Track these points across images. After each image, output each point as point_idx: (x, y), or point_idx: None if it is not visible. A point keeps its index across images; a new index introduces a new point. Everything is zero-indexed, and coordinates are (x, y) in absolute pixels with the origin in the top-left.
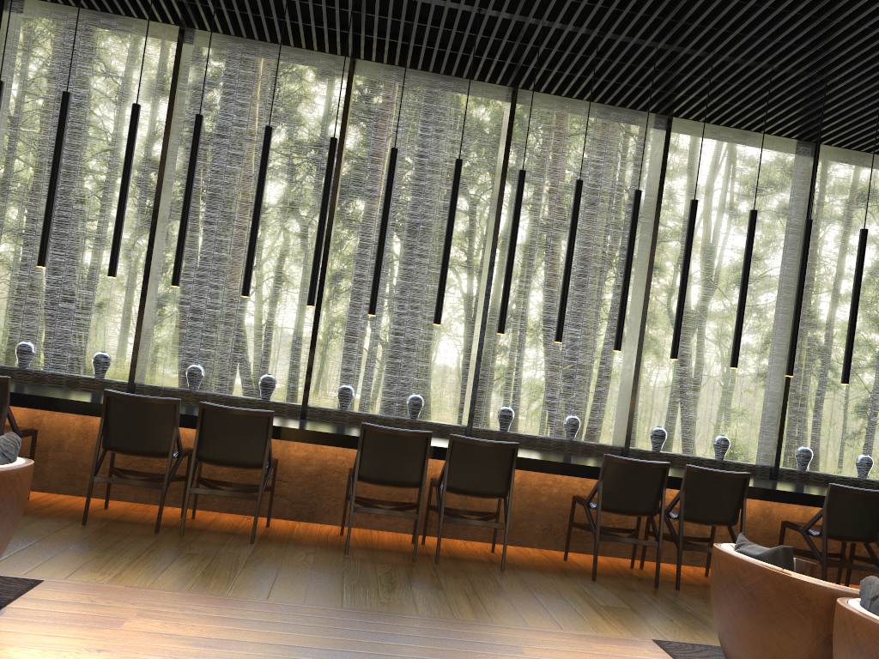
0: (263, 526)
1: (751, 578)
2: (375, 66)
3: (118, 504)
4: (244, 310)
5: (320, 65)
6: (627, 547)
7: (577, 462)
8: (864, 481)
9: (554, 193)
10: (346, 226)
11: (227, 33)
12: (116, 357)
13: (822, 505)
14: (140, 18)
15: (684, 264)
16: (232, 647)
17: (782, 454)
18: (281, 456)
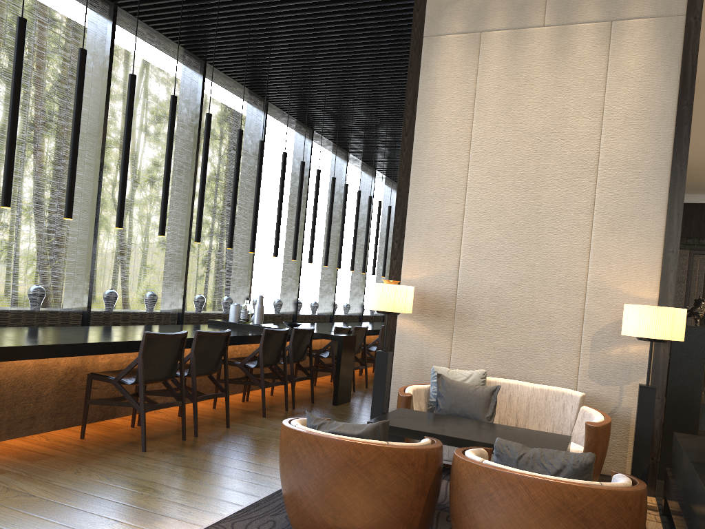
0: (372, 372)
1: None
2: (315, 134)
3: None
4: None
5: (290, 126)
6: None
7: None
8: None
9: (39, 98)
10: None
11: (282, 109)
12: None
13: None
14: (256, 93)
15: None
16: None
17: None
18: None
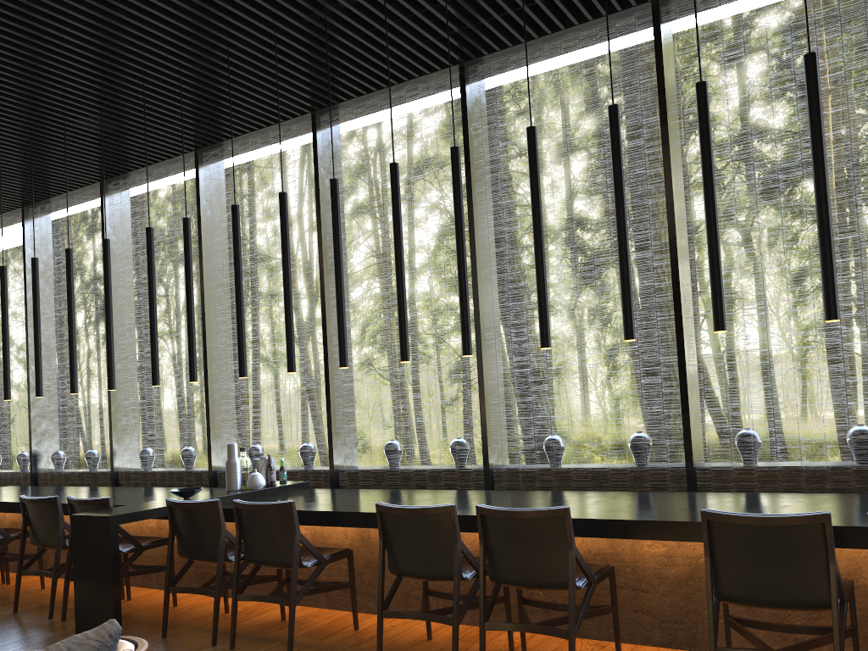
0: None
1: None
2: None
3: (450, 629)
4: (697, 341)
5: (622, 31)
6: None
7: None
8: None
9: None
10: (796, 216)
11: (504, 47)
12: (581, 417)
13: None
14: (421, 75)
15: None
16: None
17: None
18: (632, 555)
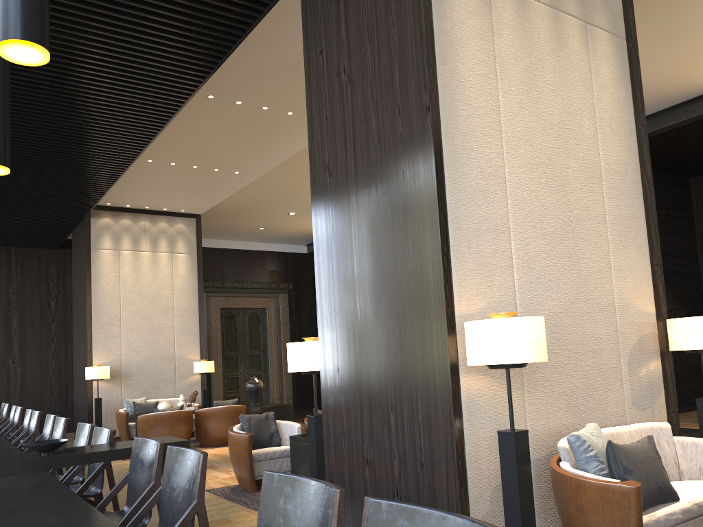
0: None
1: (184, 414)
2: None
3: None
4: None
5: None
6: None
7: None
8: None
9: None
10: None
11: None
12: None
13: None
14: None
15: None
16: (225, 470)
17: None
18: None
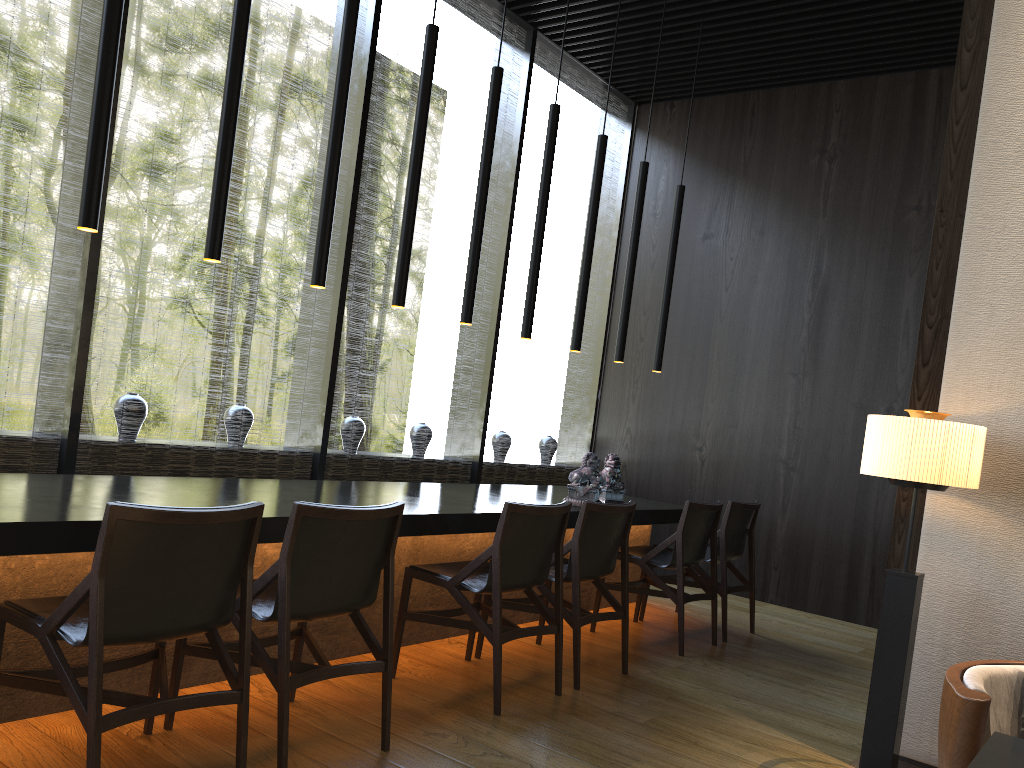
0: None
1: None
2: None
3: None
4: None
5: None
6: (120, 675)
7: (1, 514)
8: (425, 462)
9: None
10: None
11: None
12: None
13: (459, 530)
14: None
15: (235, 53)
16: None
17: (329, 431)
18: None
